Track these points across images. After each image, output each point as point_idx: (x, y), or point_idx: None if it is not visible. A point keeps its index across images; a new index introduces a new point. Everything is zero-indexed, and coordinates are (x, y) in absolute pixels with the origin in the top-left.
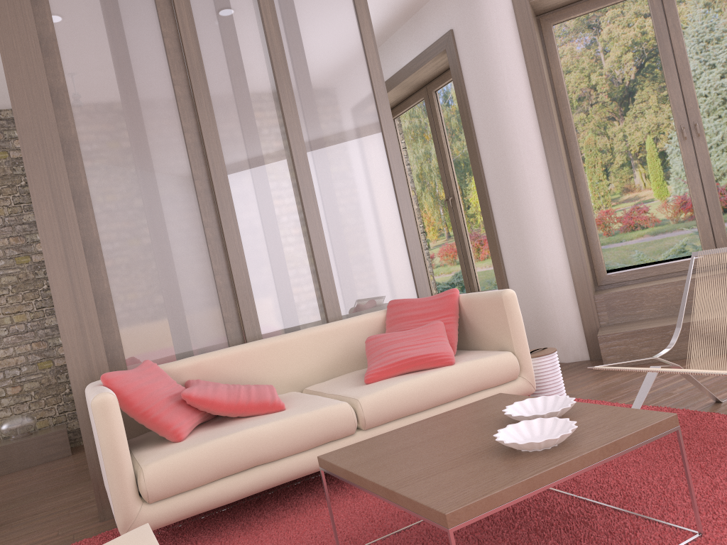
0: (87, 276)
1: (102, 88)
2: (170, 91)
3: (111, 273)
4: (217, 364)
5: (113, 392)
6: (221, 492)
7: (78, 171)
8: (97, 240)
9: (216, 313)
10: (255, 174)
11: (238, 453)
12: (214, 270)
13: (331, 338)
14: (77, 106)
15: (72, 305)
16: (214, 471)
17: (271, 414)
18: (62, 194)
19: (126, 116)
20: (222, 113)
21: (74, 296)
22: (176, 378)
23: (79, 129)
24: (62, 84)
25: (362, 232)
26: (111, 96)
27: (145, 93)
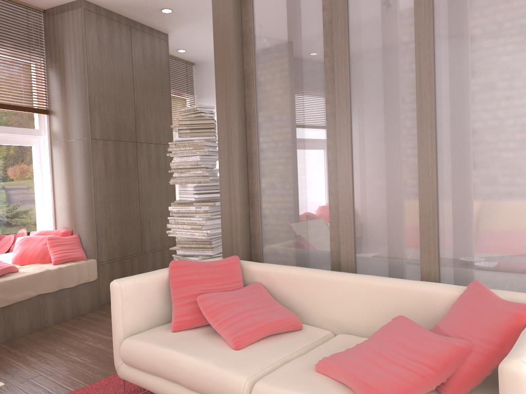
0: (237, 180)
1: (273, 25)
2: (320, 17)
3: (261, 179)
4: (279, 278)
5: (169, 276)
6: (154, 386)
7: (251, 97)
8: (255, 152)
9: (325, 229)
10: (377, 97)
11: (162, 366)
12: (329, 191)
13: (384, 296)
14: (257, 44)
15: (228, 199)
16: (150, 368)
17: (228, 347)
18: (231, 117)
19: (285, 48)
20: (356, 33)
21: (229, 193)
22: (252, 277)
23: (256, 63)
24: (249, 28)
25: (493, 176)
26: (278, 31)
27: (301, 23)
